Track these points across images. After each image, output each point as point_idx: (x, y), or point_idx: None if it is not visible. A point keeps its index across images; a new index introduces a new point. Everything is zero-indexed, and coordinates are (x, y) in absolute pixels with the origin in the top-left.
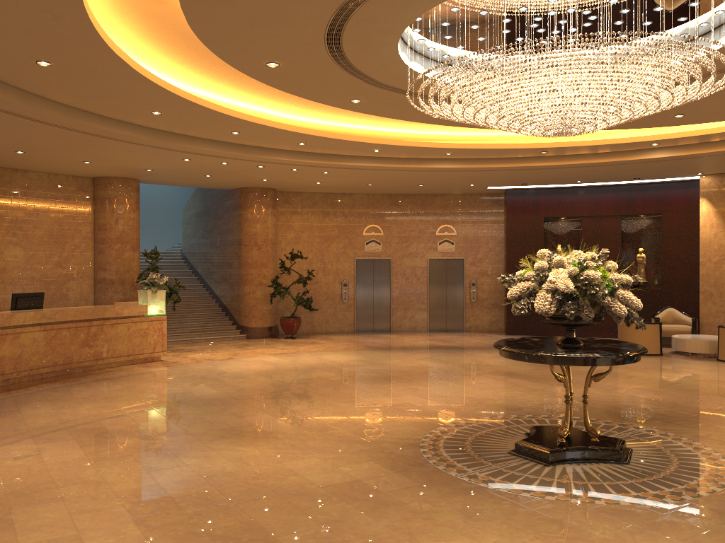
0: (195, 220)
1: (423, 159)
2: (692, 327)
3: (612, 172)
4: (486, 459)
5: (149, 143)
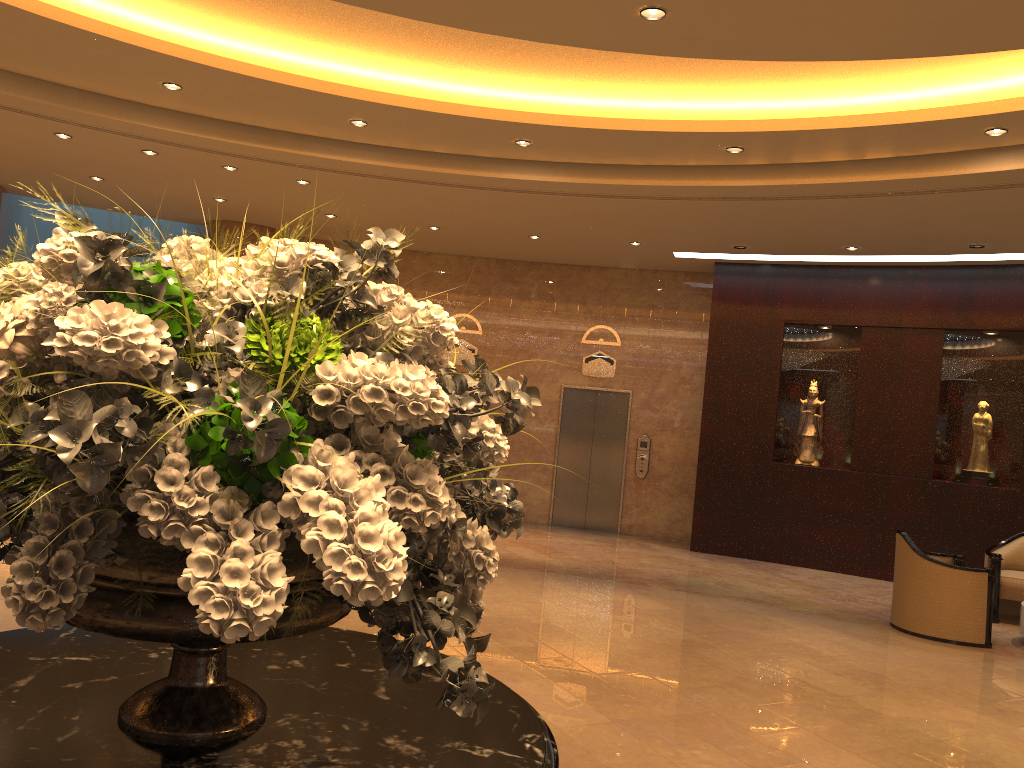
0: None
1: (484, 159)
2: None
3: (913, 223)
4: None
5: None
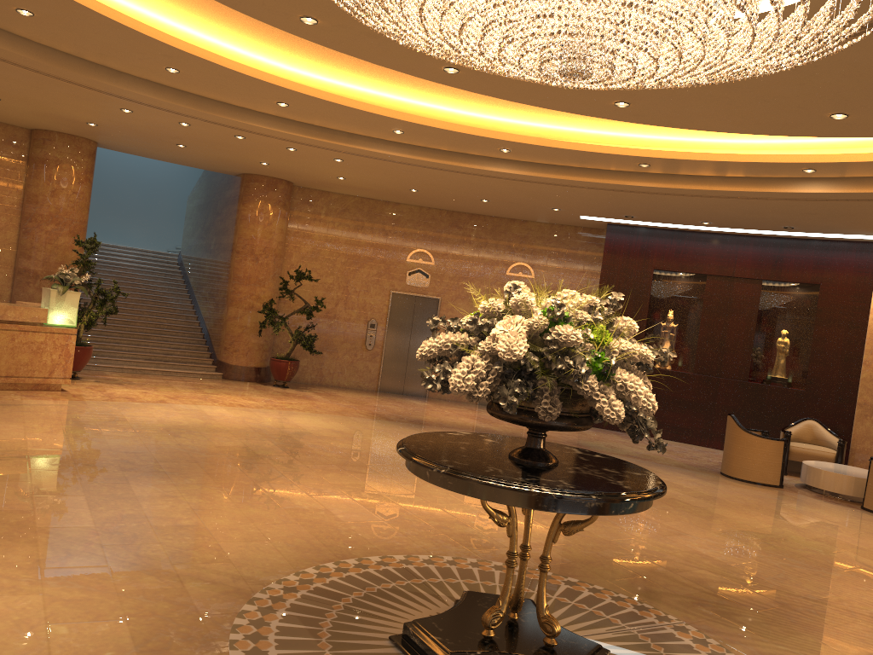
0: (196, 214)
1: (473, 156)
2: (836, 453)
3: (750, 213)
4: (335, 649)
5: (45, 69)
